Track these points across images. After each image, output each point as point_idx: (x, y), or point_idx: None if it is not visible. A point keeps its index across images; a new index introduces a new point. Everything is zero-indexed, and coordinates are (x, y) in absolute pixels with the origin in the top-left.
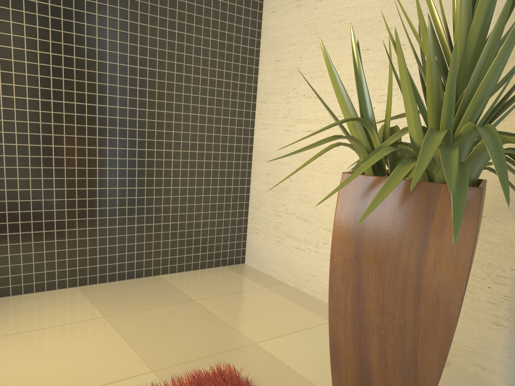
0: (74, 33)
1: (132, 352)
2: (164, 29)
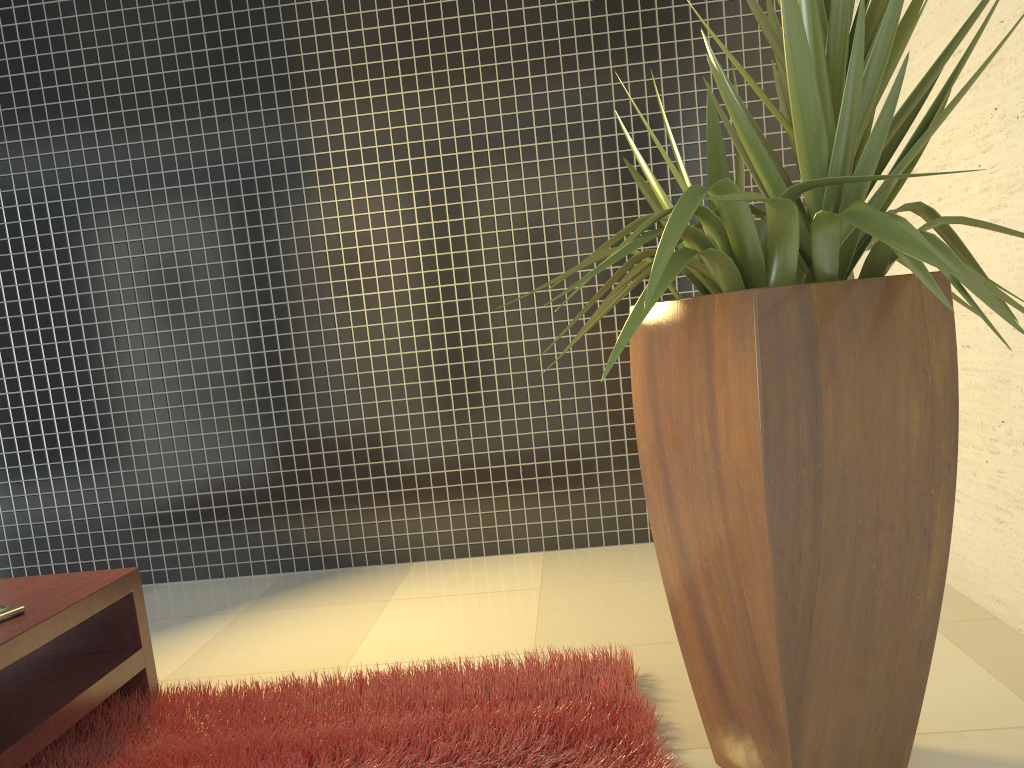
0: (507, 181)
1: (531, 629)
2: (643, 132)
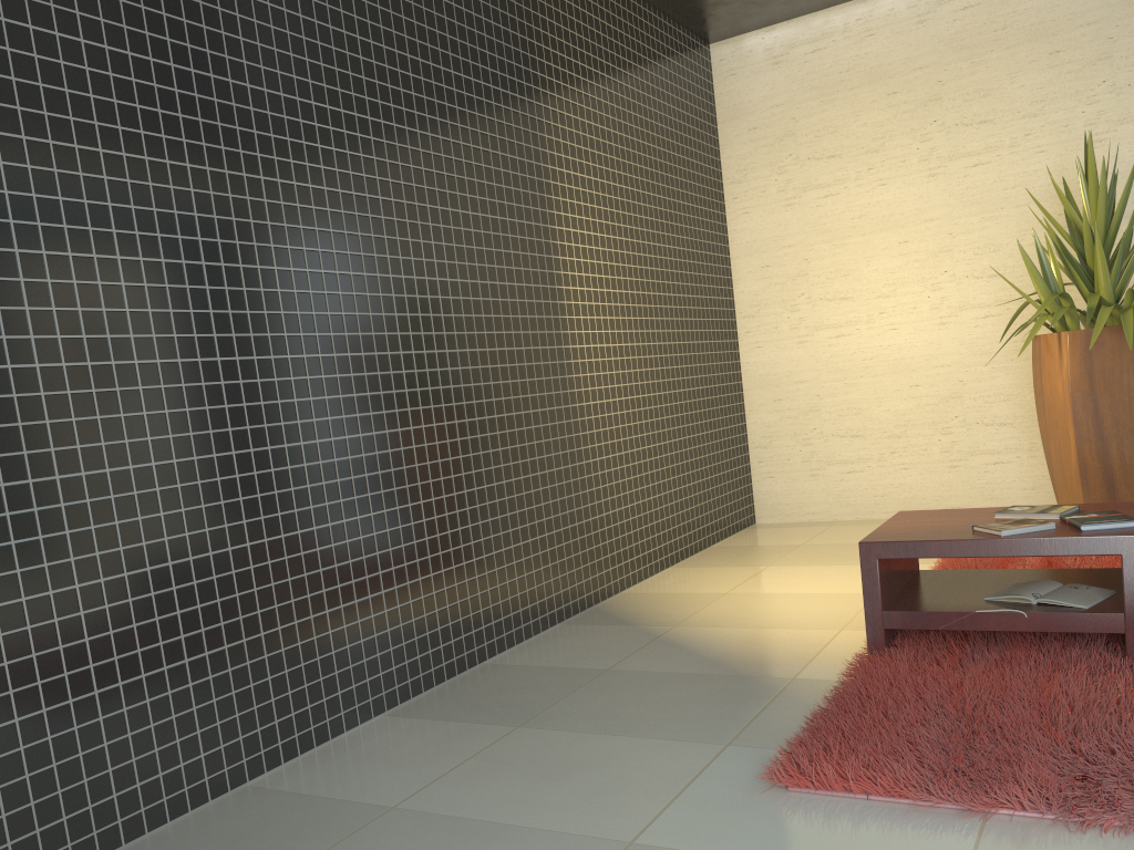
0: (637, 267)
1: (858, 565)
2: (679, 248)
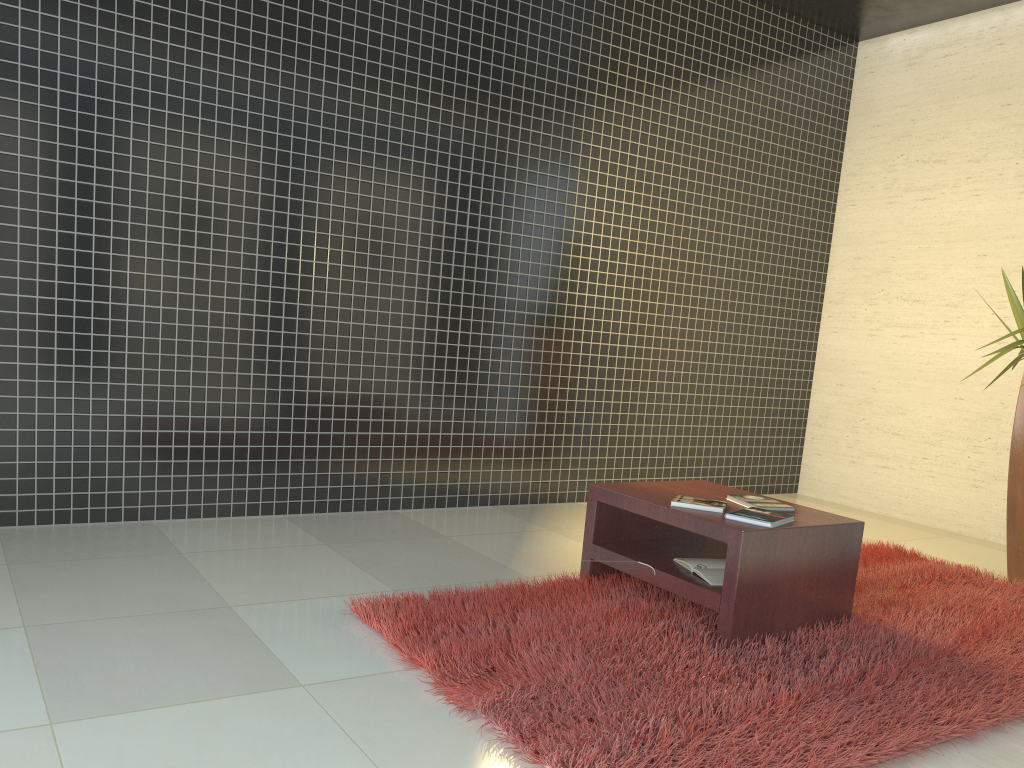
0: (680, 237)
1: None
2: (750, 228)
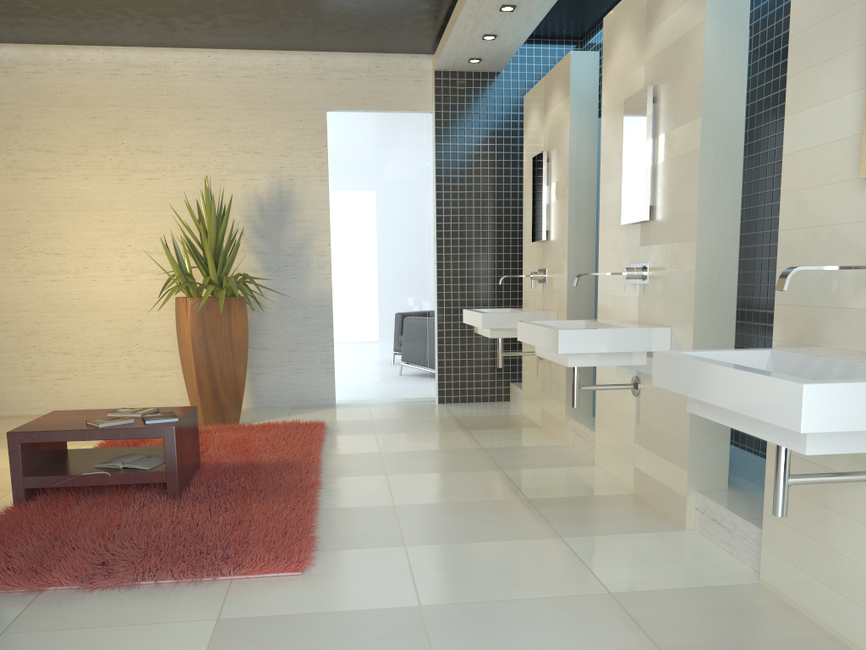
0: None
1: None
2: None
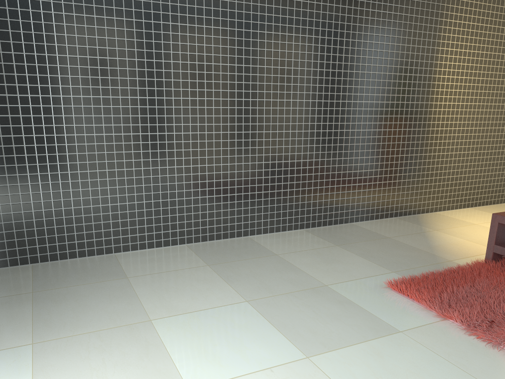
0: (490, 66)
1: None
2: None
